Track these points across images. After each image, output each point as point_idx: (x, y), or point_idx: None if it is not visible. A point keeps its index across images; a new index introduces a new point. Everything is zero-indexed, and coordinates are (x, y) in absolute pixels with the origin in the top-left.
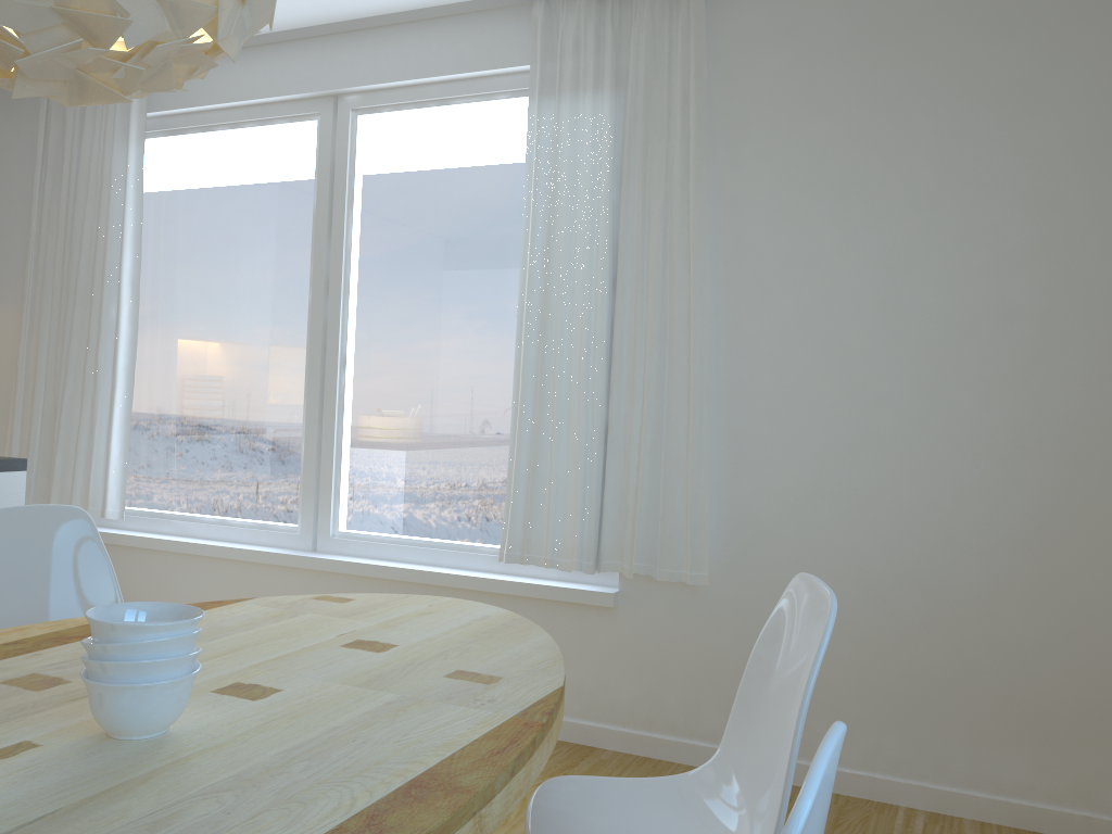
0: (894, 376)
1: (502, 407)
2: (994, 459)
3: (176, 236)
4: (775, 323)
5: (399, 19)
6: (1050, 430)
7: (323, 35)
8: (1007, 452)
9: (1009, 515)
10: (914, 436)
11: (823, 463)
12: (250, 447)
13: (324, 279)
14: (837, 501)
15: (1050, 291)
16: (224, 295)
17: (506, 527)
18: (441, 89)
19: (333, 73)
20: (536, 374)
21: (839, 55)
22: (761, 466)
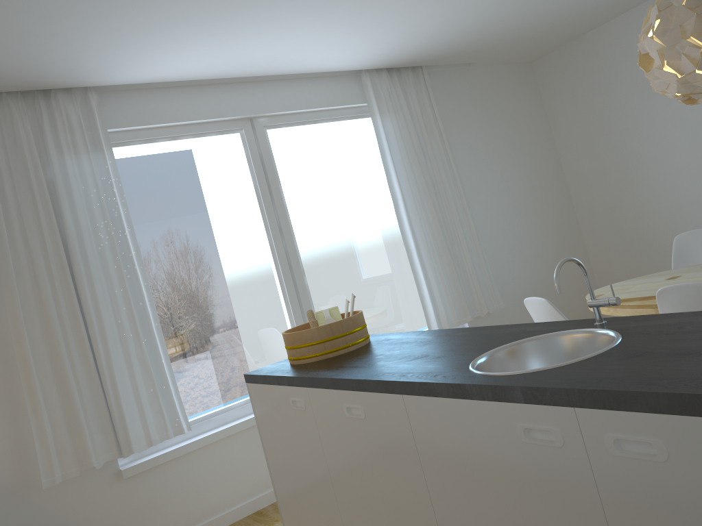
0: (516, 215)
1: (389, 269)
2: (545, 235)
3: (141, 219)
4: (482, 204)
5: (288, 76)
6: (552, 222)
7: (241, 82)
8: (547, 232)
9: (553, 251)
10: (527, 233)
11: (509, 251)
12: (253, 344)
13: (277, 226)
14: (517, 263)
15: (540, 179)
16: (199, 252)
17: (426, 319)
18: (314, 115)
19: (255, 104)
20: (417, 245)
21: (469, 104)
22: (494, 258)
